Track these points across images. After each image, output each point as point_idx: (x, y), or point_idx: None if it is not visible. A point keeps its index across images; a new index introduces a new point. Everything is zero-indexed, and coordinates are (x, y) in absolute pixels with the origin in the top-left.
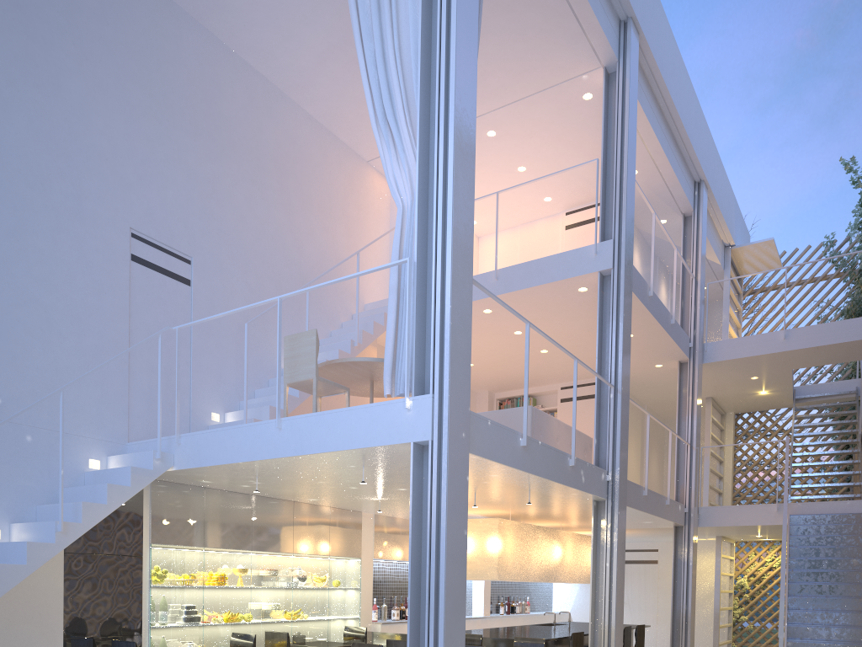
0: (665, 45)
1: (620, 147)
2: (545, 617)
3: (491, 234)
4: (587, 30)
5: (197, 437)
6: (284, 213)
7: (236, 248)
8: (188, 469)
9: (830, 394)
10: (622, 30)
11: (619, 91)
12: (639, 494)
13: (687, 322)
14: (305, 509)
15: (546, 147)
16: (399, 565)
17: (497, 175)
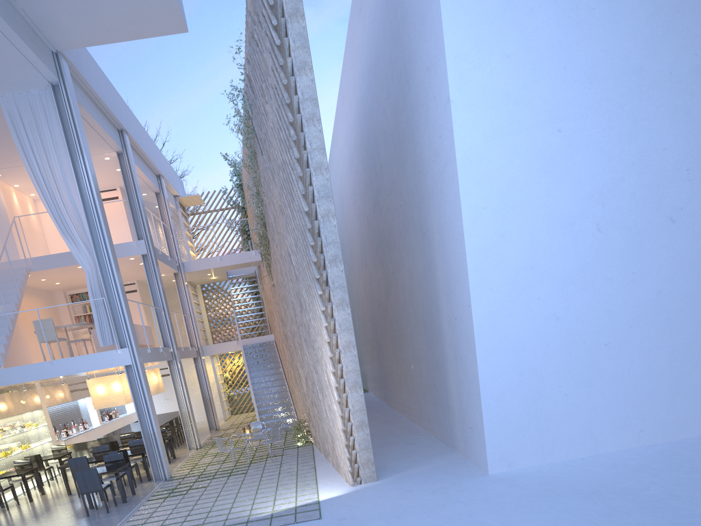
0: (135, 127)
1: (136, 194)
2: (128, 417)
3: None
4: (109, 142)
5: None
6: None
7: None
8: None
9: (244, 275)
10: (121, 135)
11: (128, 166)
12: (181, 351)
13: (172, 251)
14: (14, 389)
15: None
16: (54, 407)
17: None
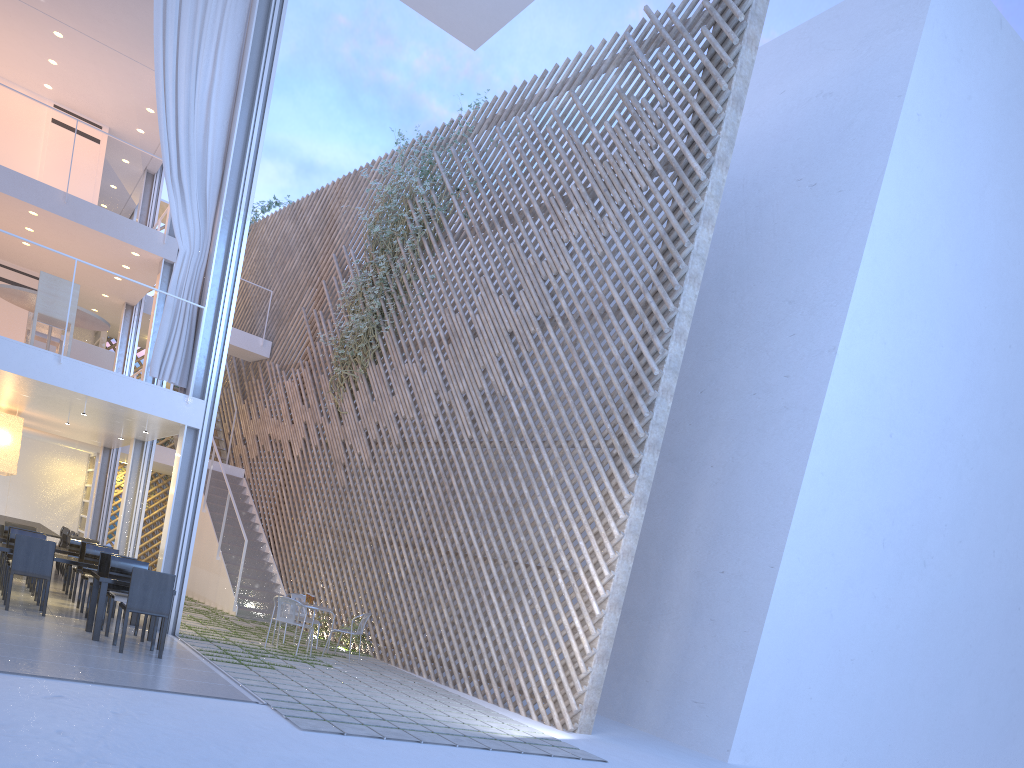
0: None
1: None
2: None
3: None
4: None
5: None
6: None
7: None
8: None
9: None
10: None
11: None
12: None
13: None
14: None
15: (93, 74)
16: None
17: (24, 47)
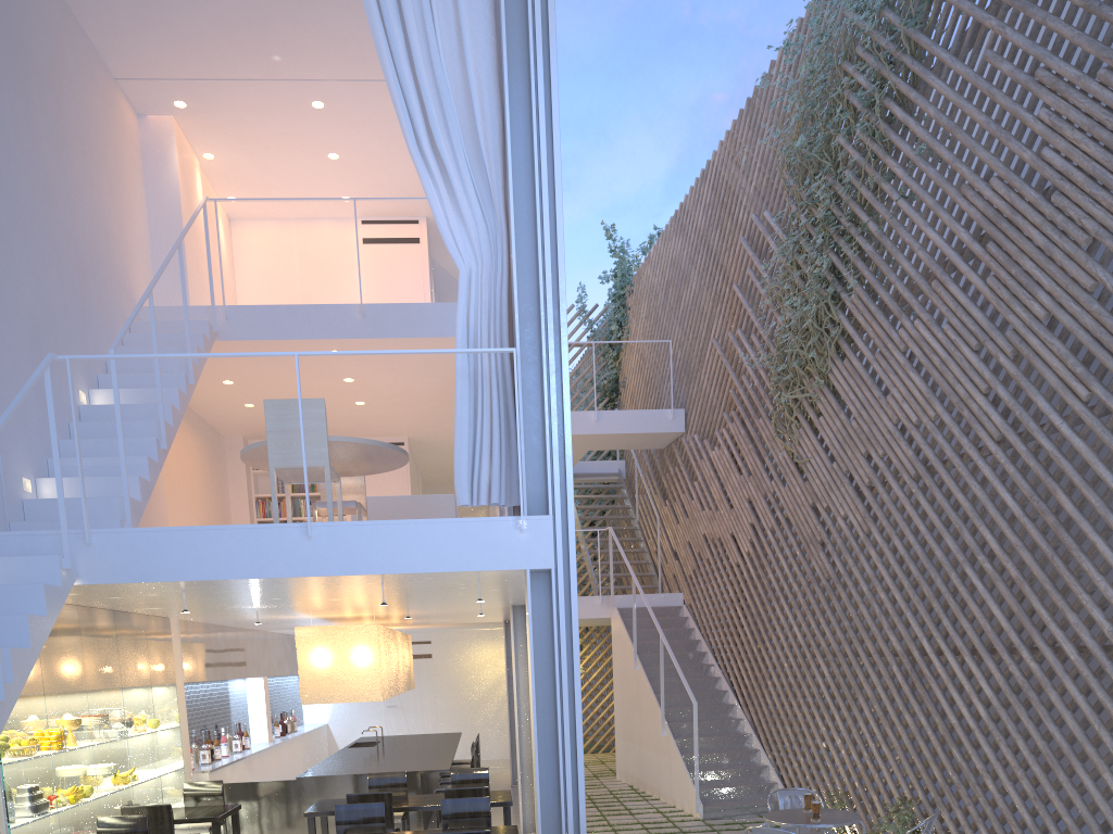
0: None
1: None
2: (313, 734)
3: (250, 220)
4: None
5: (131, 537)
6: (51, 150)
7: (12, 202)
8: (109, 584)
9: (597, 474)
10: None
11: None
12: None
13: None
14: (125, 620)
15: (377, 142)
16: (191, 687)
17: (298, 154)
